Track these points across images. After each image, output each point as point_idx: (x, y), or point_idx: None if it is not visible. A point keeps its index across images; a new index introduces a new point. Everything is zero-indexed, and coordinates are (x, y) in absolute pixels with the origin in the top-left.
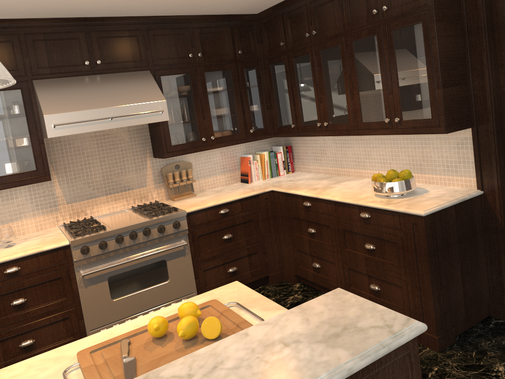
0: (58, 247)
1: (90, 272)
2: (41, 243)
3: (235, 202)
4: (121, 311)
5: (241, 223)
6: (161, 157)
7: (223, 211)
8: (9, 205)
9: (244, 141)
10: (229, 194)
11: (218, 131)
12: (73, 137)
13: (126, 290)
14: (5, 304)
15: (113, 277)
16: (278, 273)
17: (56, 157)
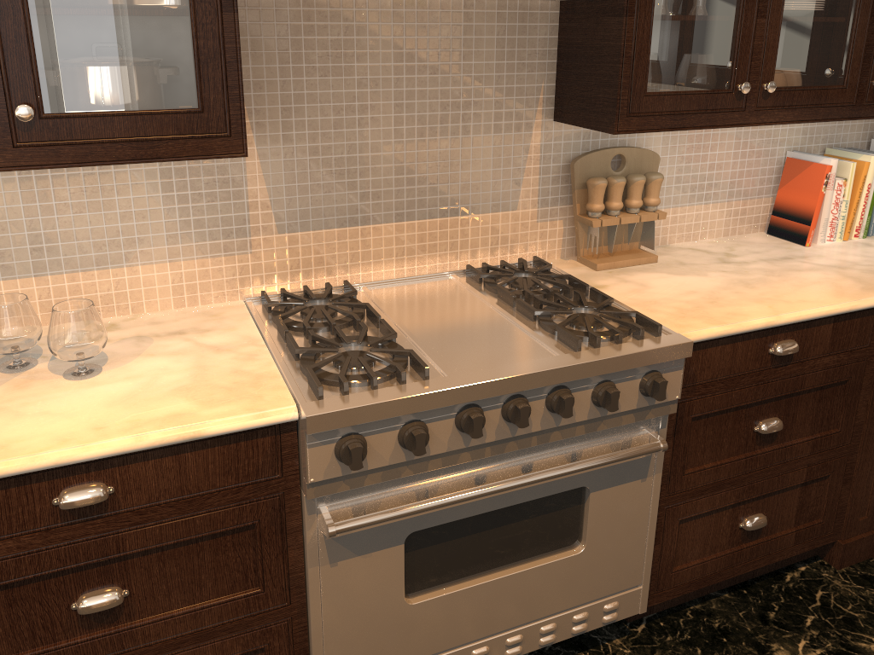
0: (258, 426)
1: (359, 525)
2: (193, 385)
3: (820, 322)
4: (428, 634)
5: (814, 389)
6: (597, 126)
7: (785, 349)
8: (94, 212)
9: (847, 114)
10: (781, 282)
11: (788, 68)
12: (324, 9)
13: (452, 573)
14: (52, 607)
15: (421, 530)
16: (863, 539)
17: (262, 69)
